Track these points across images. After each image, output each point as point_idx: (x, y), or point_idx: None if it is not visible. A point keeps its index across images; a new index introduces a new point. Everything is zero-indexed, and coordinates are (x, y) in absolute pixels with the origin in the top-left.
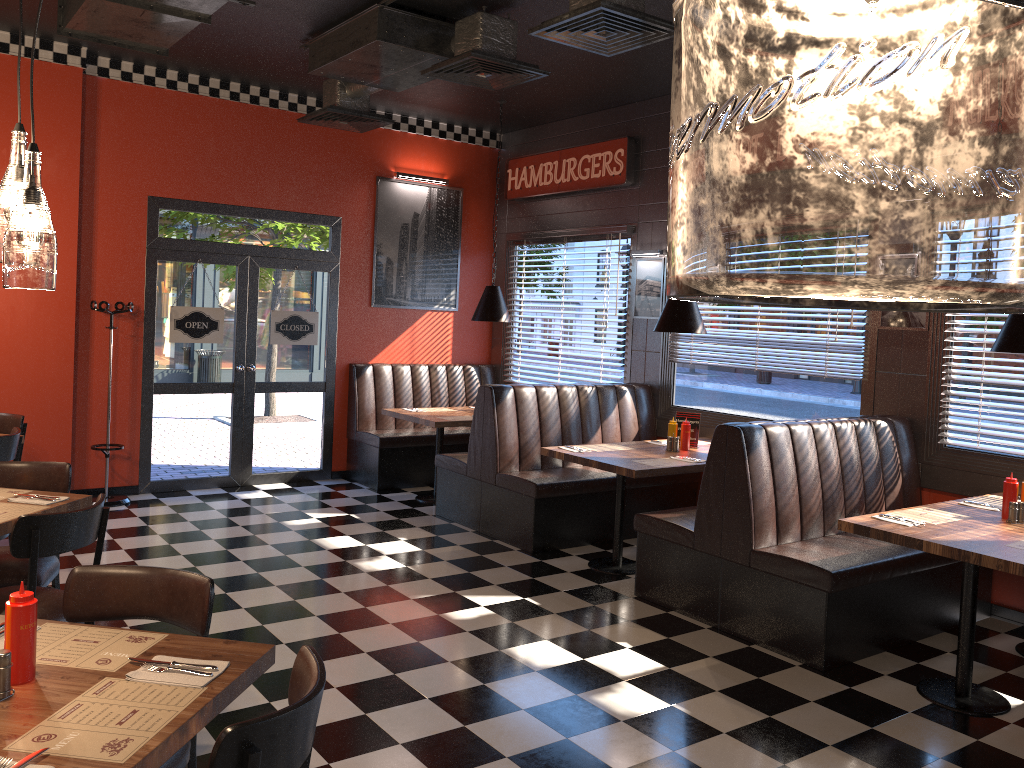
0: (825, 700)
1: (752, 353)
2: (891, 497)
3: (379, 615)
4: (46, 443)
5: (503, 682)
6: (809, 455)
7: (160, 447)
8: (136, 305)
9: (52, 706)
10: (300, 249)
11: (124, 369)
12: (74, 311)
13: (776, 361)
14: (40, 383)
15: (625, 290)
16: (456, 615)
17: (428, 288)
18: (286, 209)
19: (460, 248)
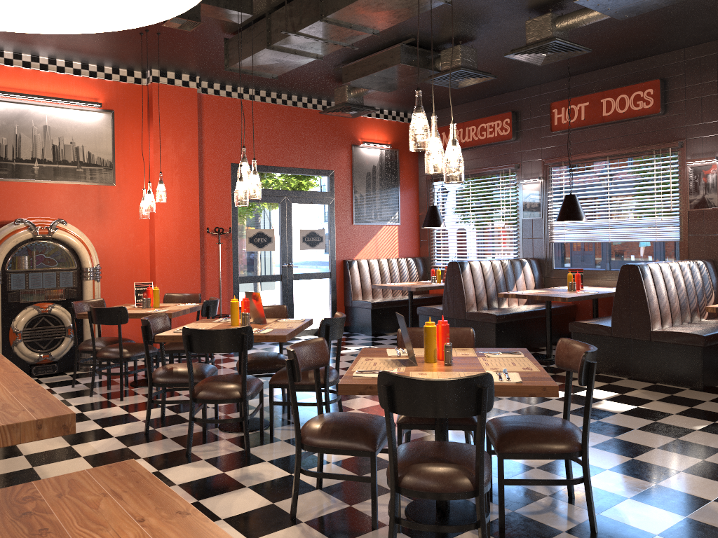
0: (714, 400)
1: (606, 232)
2: (710, 303)
3: None
4: (187, 315)
5: (542, 404)
6: (671, 279)
7: None
8: (227, 229)
9: (475, 363)
10: (313, 191)
11: (223, 269)
12: (199, 234)
13: (623, 235)
14: (183, 278)
15: (514, 203)
16: None
17: (383, 211)
18: (304, 167)
19: (399, 186)
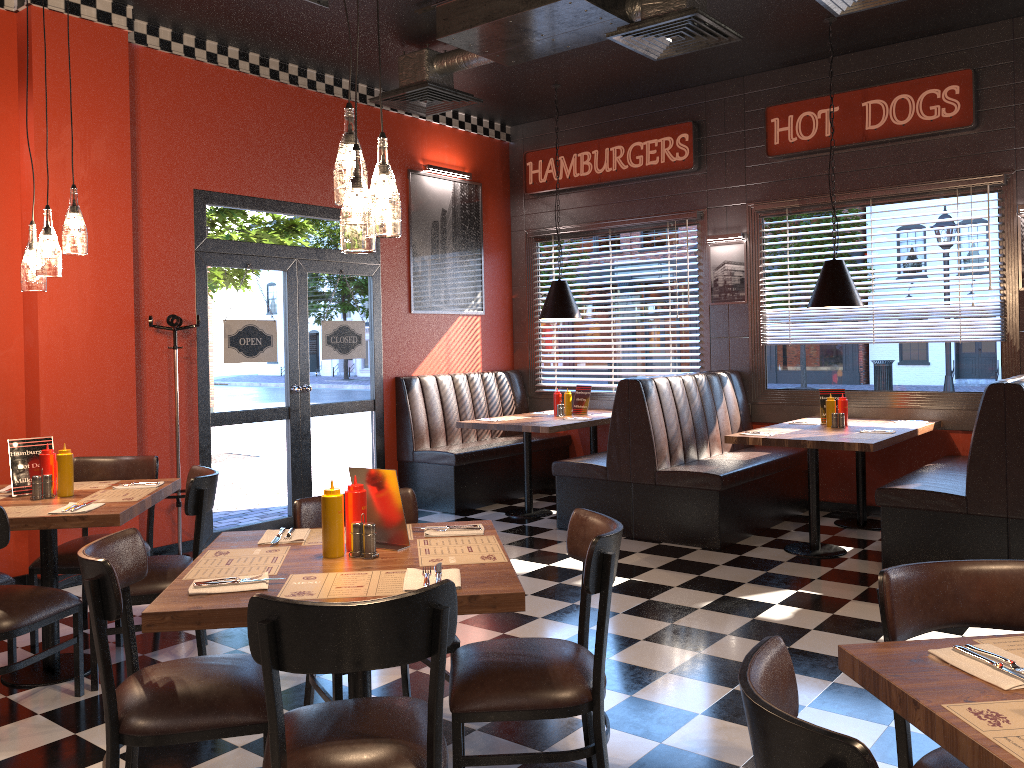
0: None
1: (869, 327)
2: None
3: (701, 629)
4: None
5: None
6: None
7: (219, 490)
8: (188, 320)
9: None
10: None
11: (179, 398)
12: (133, 329)
13: (899, 332)
14: (100, 421)
15: (693, 278)
16: (771, 616)
17: (458, 291)
18: (329, 205)
19: (482, 247)
